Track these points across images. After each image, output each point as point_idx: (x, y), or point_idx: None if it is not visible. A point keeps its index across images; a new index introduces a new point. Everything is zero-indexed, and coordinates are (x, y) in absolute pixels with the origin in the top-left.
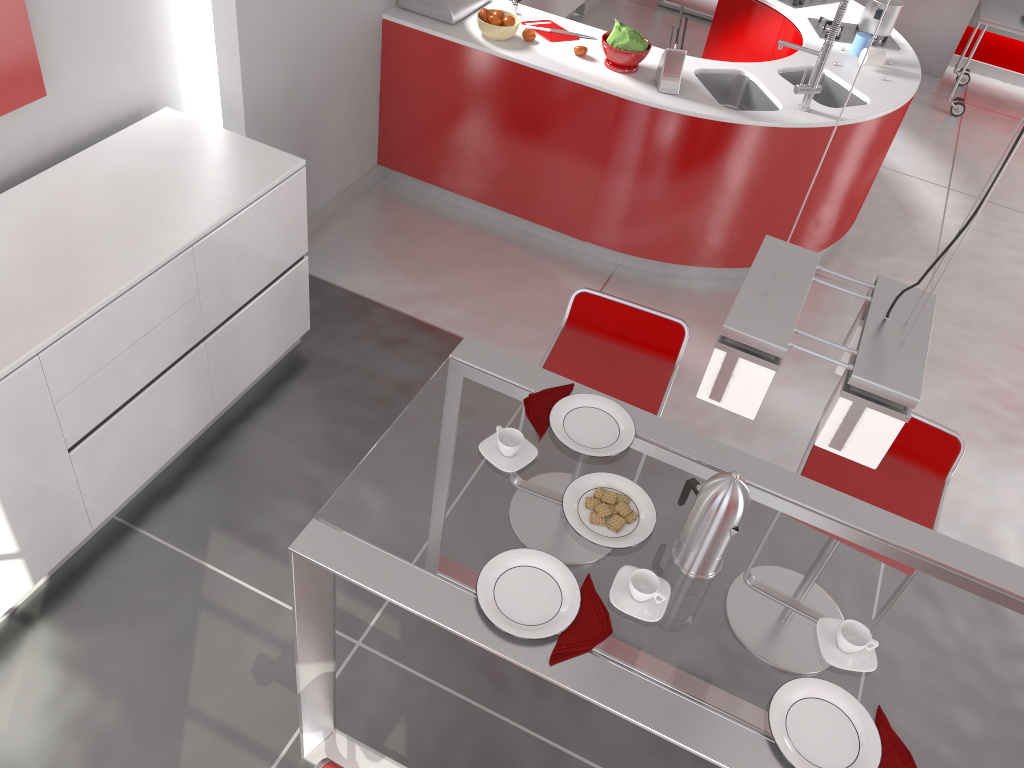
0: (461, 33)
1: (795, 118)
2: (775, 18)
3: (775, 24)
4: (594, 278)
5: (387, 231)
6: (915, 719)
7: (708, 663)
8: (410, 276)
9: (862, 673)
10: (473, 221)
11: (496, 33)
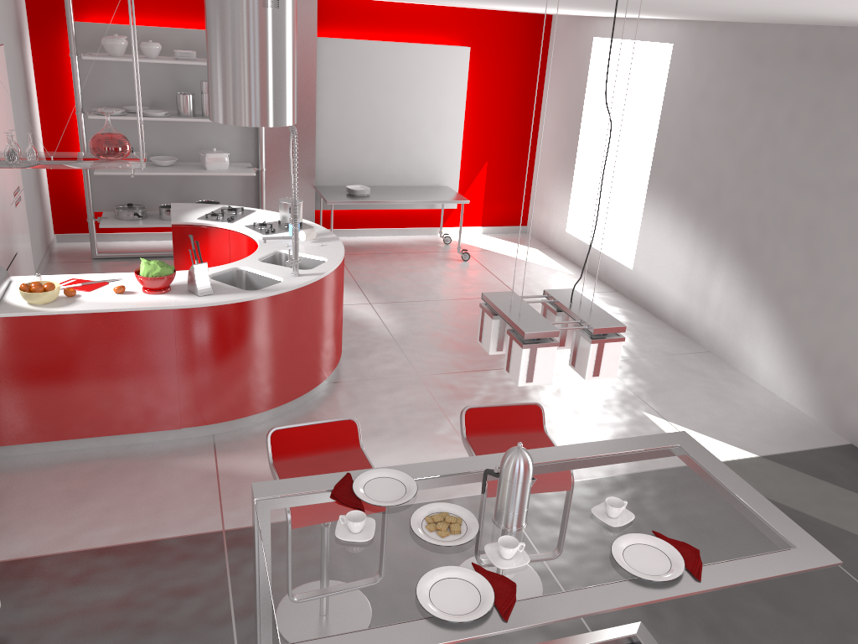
0: (10, 308)
1: (296, 281)
2: (222, 232)
3: (223, 236)
4: (204, 451)
5: (0, 499)
6: (669, 526)
7: (571, 565)
8: (53, 522)
9: (631, 522)
10: (73, 457)
11: (45, 297)
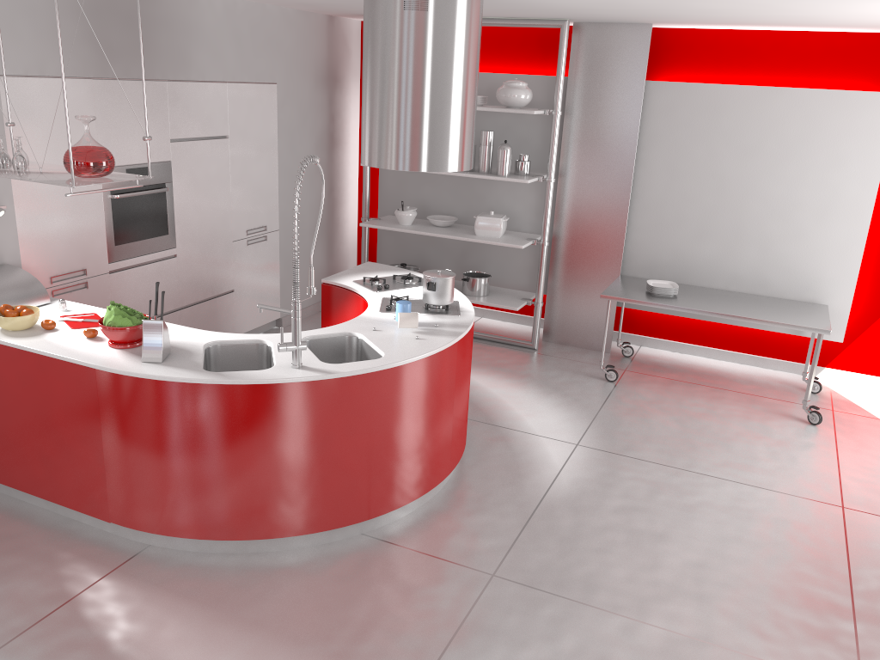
0: None
1: (277, 374)
2: (361, 301)
3: (361, 306)
4: (108, 562)
5: None
6: None
7: None
8: None
9: None
10: (14, 511)
11: (6, 323)
